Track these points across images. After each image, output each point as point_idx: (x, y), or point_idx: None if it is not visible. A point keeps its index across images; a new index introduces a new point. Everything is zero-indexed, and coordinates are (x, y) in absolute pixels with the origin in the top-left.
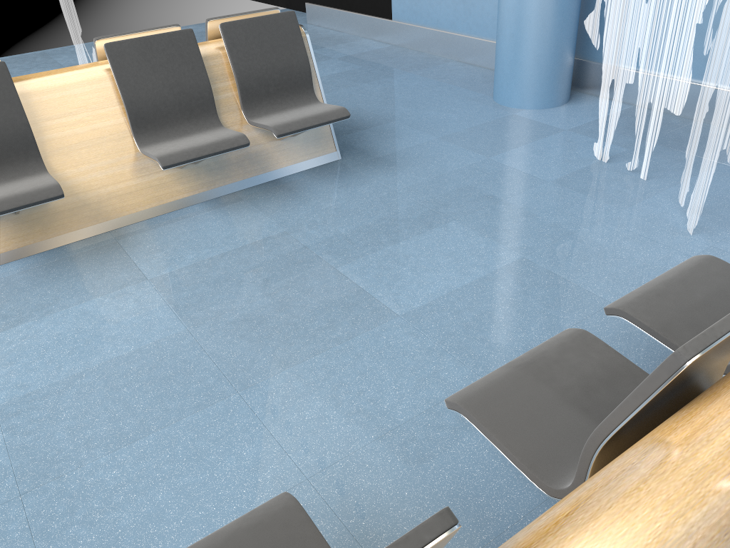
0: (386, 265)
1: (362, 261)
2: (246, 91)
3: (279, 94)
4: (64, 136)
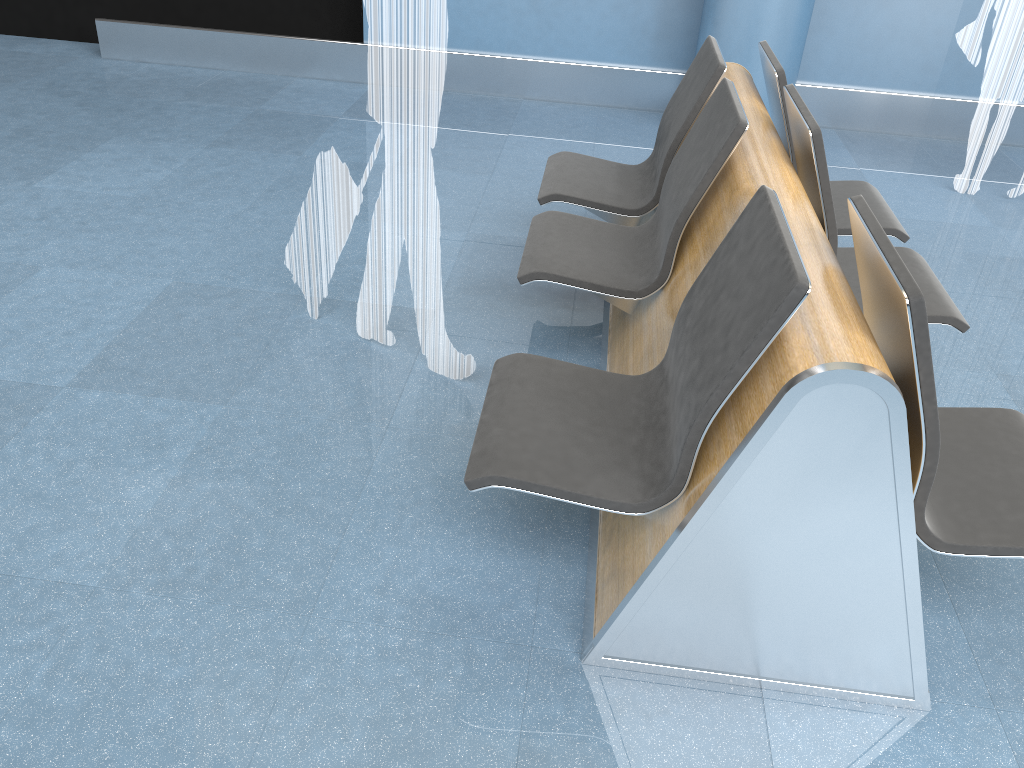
0: None
1: None
2: None
3: None
4: None
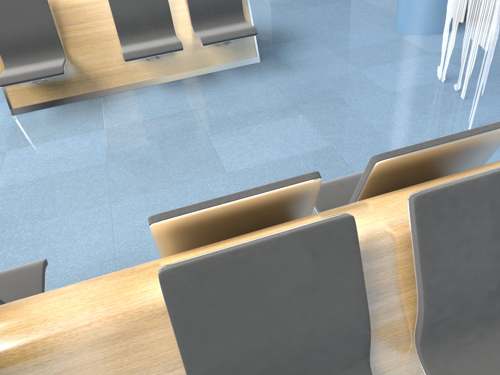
0: (240, 138)
1: (227, 134)
2: (194, 12)
3: (218, 15)
4: (77, 36)
